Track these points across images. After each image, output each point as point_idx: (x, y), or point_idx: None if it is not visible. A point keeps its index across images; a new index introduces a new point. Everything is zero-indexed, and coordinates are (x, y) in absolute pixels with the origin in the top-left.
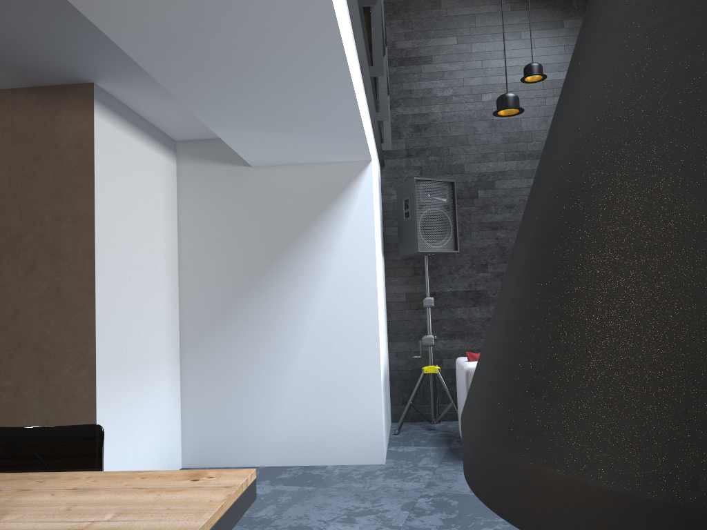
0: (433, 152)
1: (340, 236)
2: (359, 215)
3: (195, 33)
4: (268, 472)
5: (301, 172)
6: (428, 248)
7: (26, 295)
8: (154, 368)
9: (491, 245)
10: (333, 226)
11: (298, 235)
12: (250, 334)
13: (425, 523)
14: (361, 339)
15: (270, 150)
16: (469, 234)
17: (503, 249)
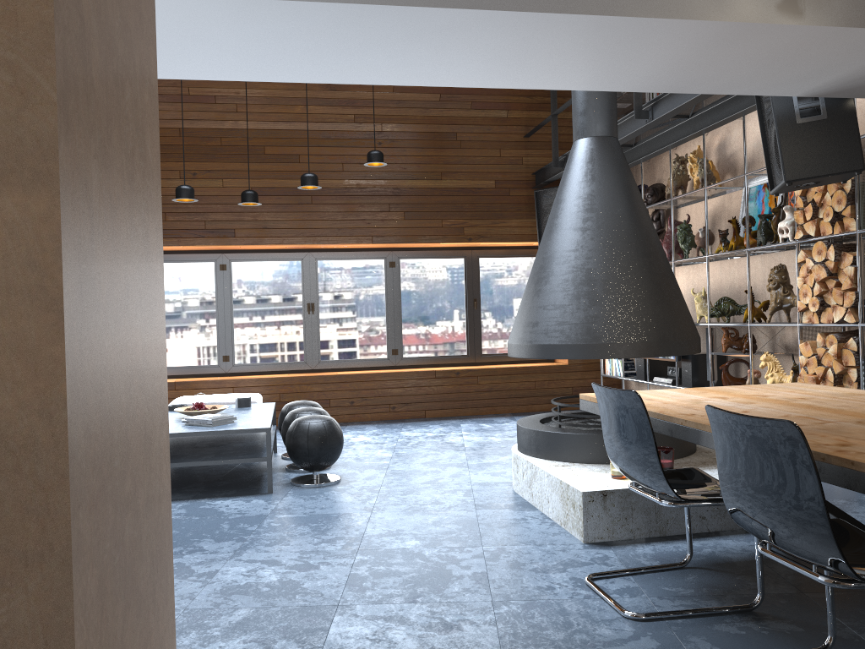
0: None
1: None
2: None
3: (445, 43)
4: None
5: None
6: None
7: (131, 244)
8: None
9: None
10: None
11: None
12: None
13: (227, 546)
14: None
15: None
16: None
17: None
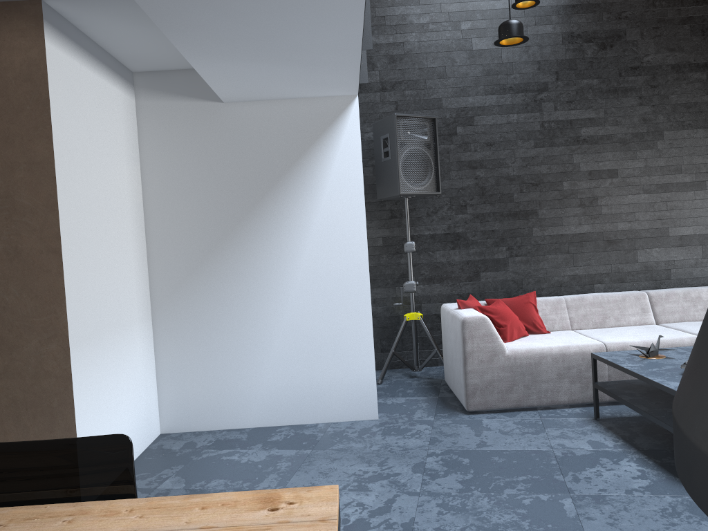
0: (409, 86)
1: (325, 180)
2: (345, 156)
3: None
4: (257, 434)
5: (279, 108)
6: (410, 189)
7: None
8: (127, 331)
9: (470, 185)
10: (317, 169)
11: (279, 179)
12: (229, 289)
13: (443, 487)
14: (350, 291)
15: (249, 83)
16: (448, 173)
17: (483, 189)
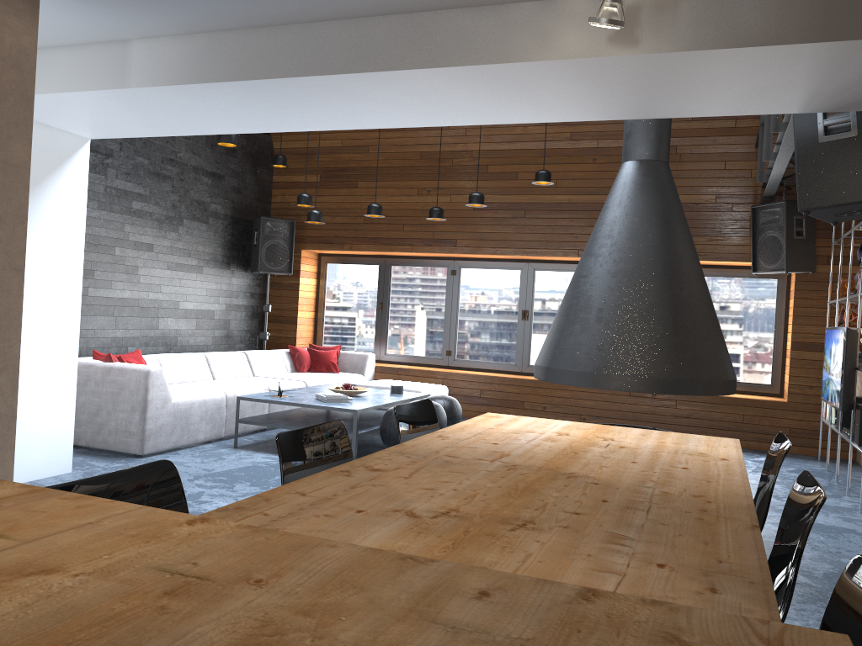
0: None
1: (54, 217)
2: (73, 198)
3: (351, 98)
4: None
5: None
6: None
7: None
8: None
9: None
10: (47, 204)
11: None
12: None
13: (249, 490)
14: (63, 338)
15: (60, 108)
16: None
17: None
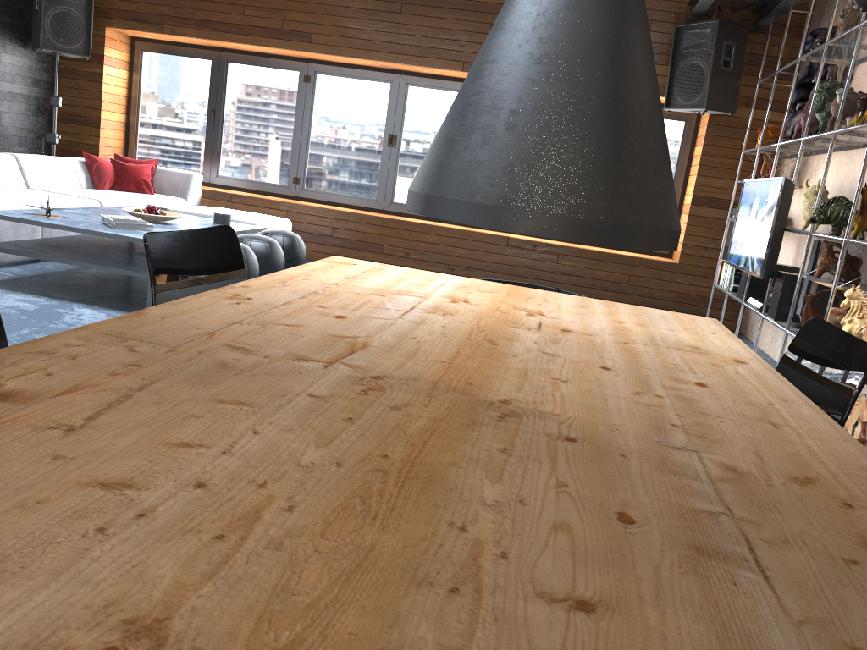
0: None
1: None
2: None
3: None
4: None
5: None
6: None
7: None
8: None
9: None
10: None
11: None
12: None
13: None
14: None
15: None
16: None
17: None
